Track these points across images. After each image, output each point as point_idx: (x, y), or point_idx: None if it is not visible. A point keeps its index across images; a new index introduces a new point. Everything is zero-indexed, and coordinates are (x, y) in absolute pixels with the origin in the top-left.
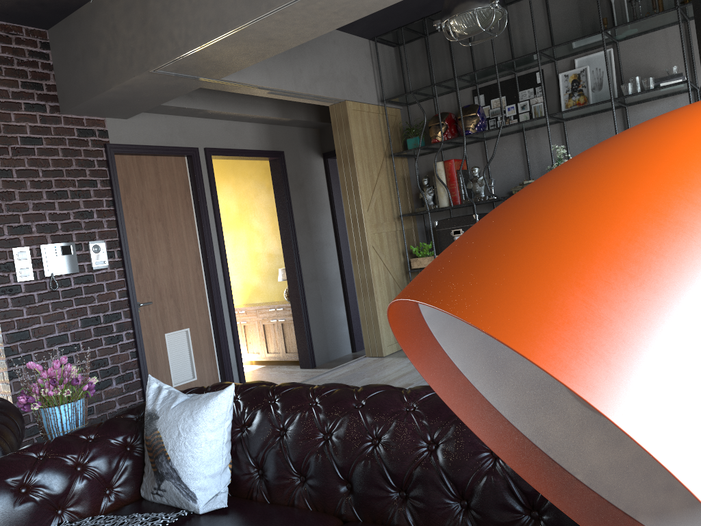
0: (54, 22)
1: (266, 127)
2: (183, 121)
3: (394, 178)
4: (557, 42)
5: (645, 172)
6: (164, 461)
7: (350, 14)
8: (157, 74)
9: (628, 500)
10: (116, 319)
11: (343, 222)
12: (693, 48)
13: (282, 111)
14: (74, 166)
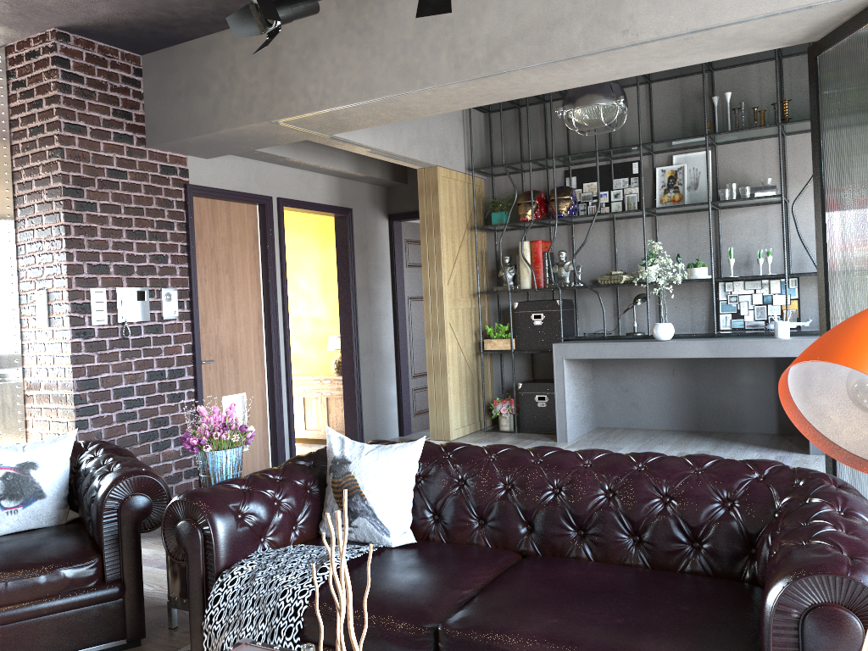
0: (154, 49)
1: (337, 181)
2: (259, 166)
3: (473, 252)
4: (657, 136)
5: None
6: (359, 500)
7: (493, 98)
8: (275, 125)
9: (863, 453)
10: (179, 375)
11: (403, 292)
12: (787, 163)
13: (358, 166)
14: (154, 205)
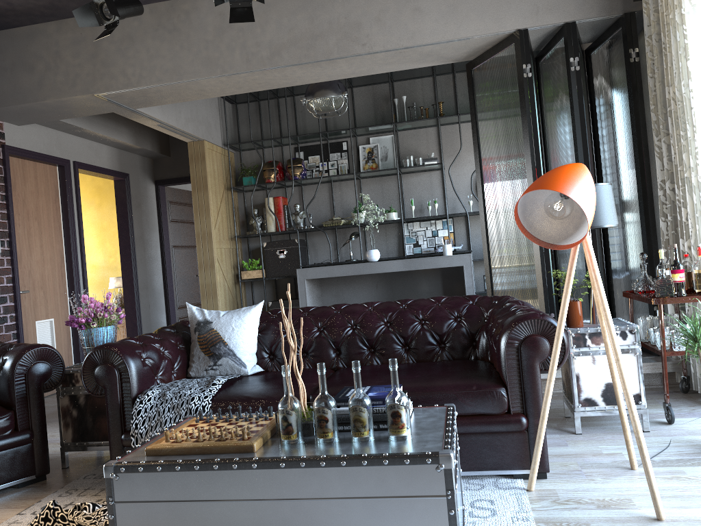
0: None
1: (117, 151)
2: (59, 135)
3: (229, 206)
4: (358, 124)
5: (568, 173)
6: (222, 346)
7: (267, 85)
8: (95, 97)
9: (551, 242)
10: (3, 302)
11: (168, 241)
12: (442, 144)
13: (135, 140)
14: None
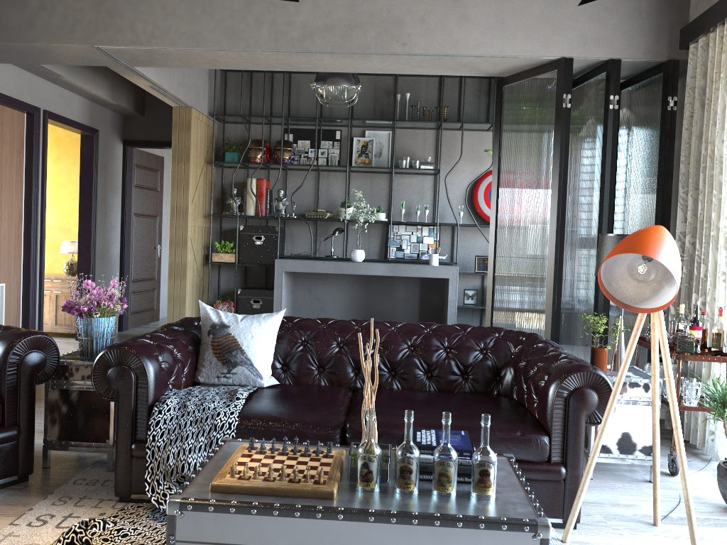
0: None
1: (89, 103)
2: (31, 78)
3: (207, 182)
4: (355, 114)
5: (660, 239)
6: (239, 353)
7: (286, 67)
8: (93, 49)
9: (627, 302)
10: None
11: (130, 208)
12: (439, 148)
13: (112, 94)
14: None
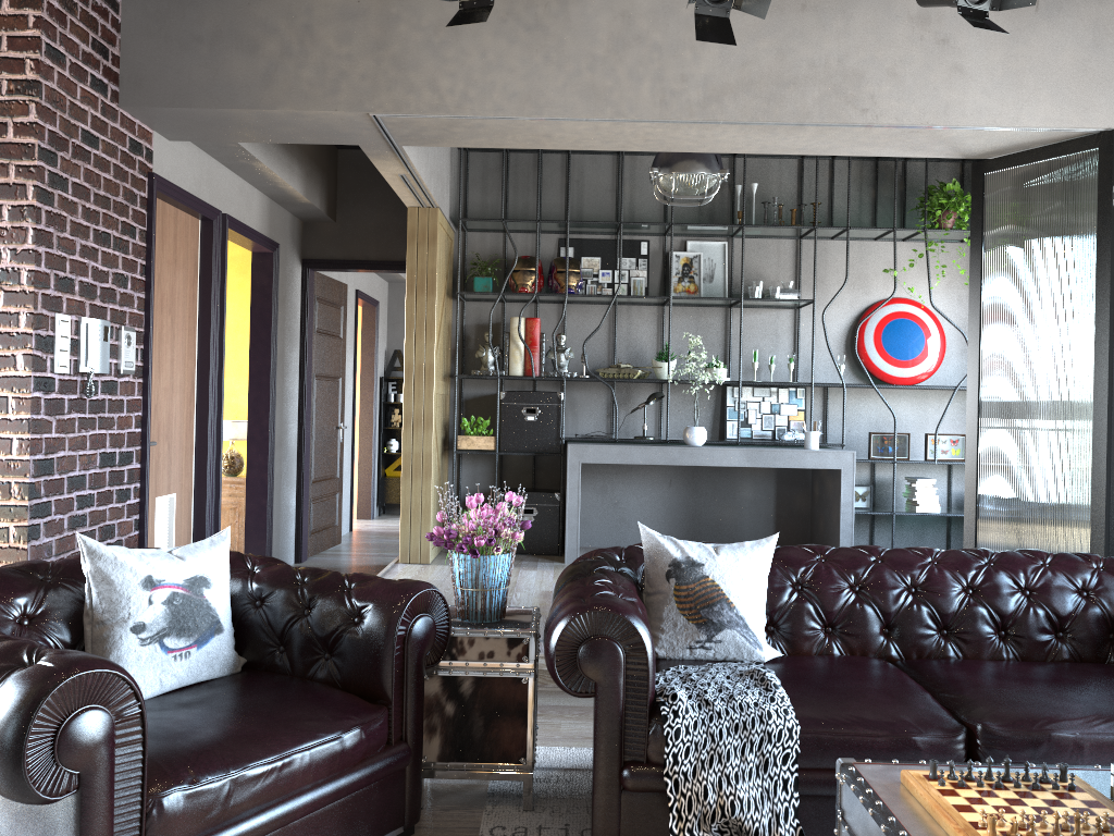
0: None
1: (268, 203)
2: (211, 165)
3: (446, 323)
4: (670, 216)
5: None
6: (726, 608)
7: (653, 145)
8: (363, 118)
9: None
10: (128, 462)
11: (311, 366)
12: (801, 267)
13: (306, 188)
14: (121, 196)
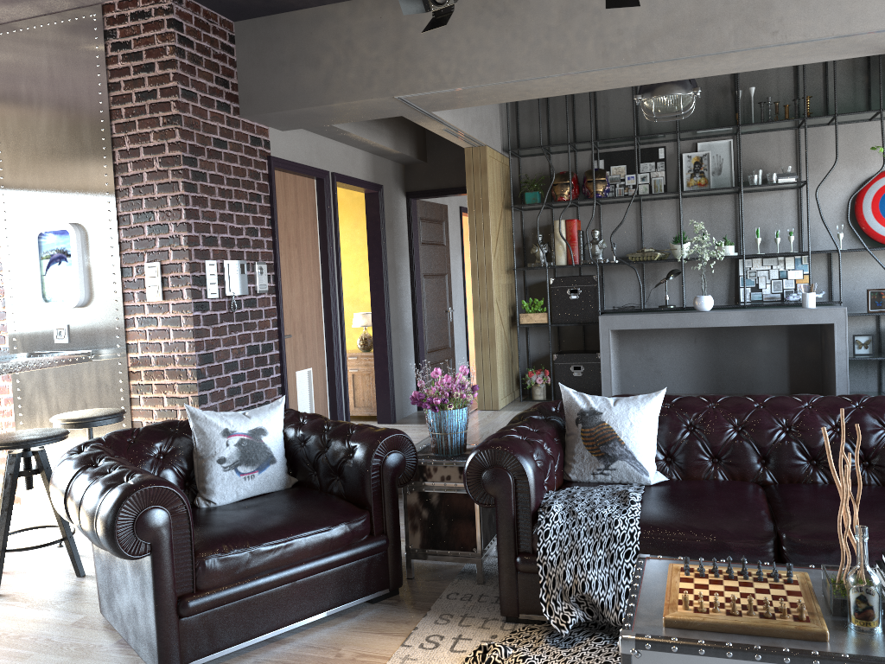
0: (252, 16)
1: (371, 157)
2: (318, 140)
3: (506, 230)
4: (682, 124)
5: None
6: (617, 445)
7: (613, 84)
8: (392, 100)
9: None
10: (269, 350)
11: (419, 269)
12: (800, 153)
13: (395, 143)
14: (247, 176)
